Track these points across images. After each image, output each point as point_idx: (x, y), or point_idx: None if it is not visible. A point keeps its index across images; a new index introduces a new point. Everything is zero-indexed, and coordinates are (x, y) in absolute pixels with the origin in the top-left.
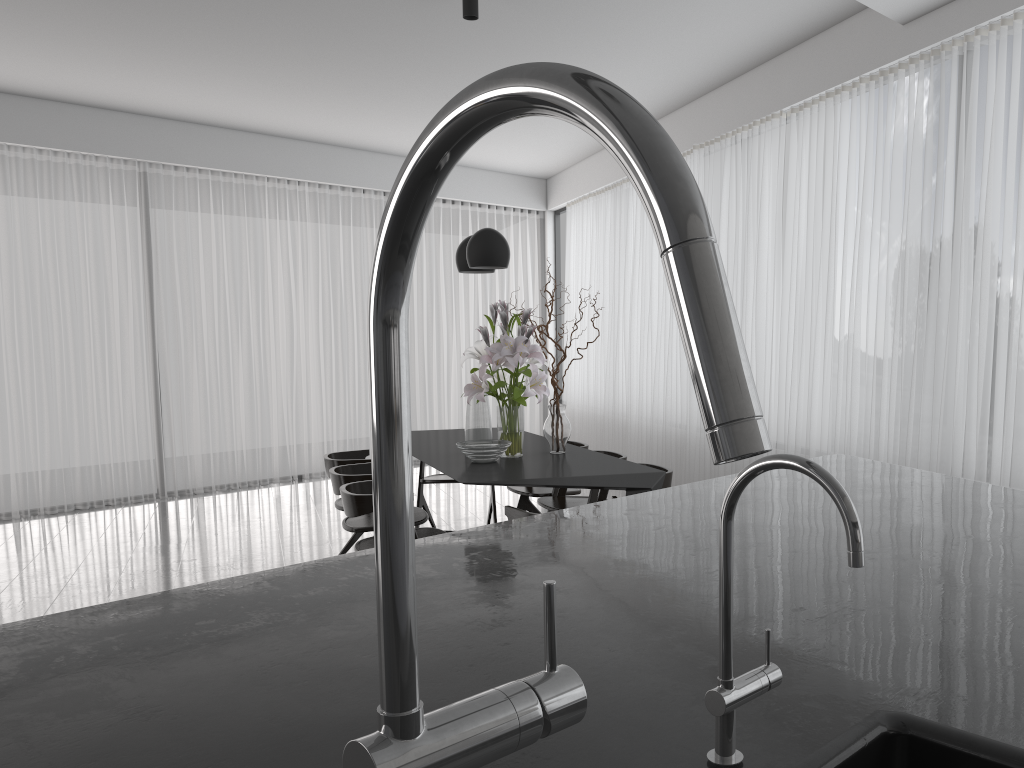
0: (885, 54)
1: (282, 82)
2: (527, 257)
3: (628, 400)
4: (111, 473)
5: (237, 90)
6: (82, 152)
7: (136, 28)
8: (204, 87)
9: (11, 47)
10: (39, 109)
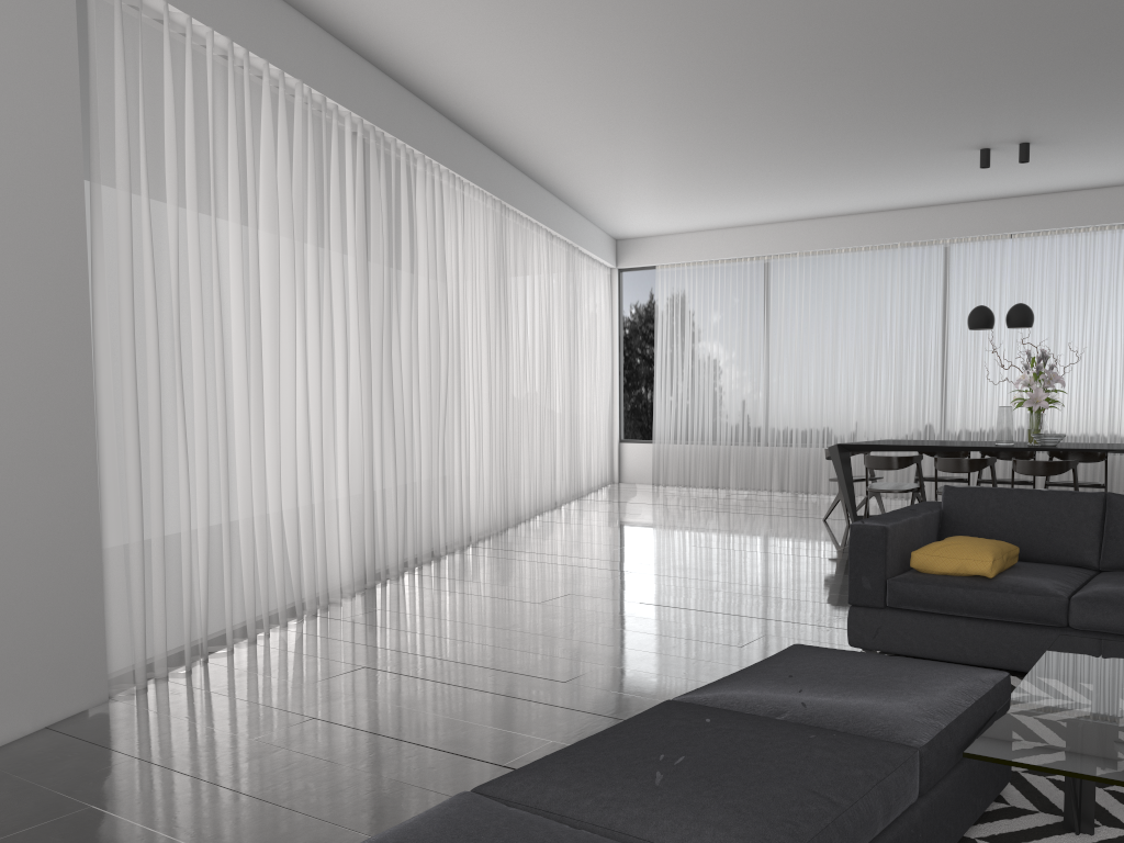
0: (1116, 217)
1: (706, 162)
2: (608, 309)
3: (794, 430)
4: (492, 504)
5: (654, 160)
6: (484, 191)
7: (750, 125)
8: (640, 155)
9: (619, 114)
10: (473, 147)
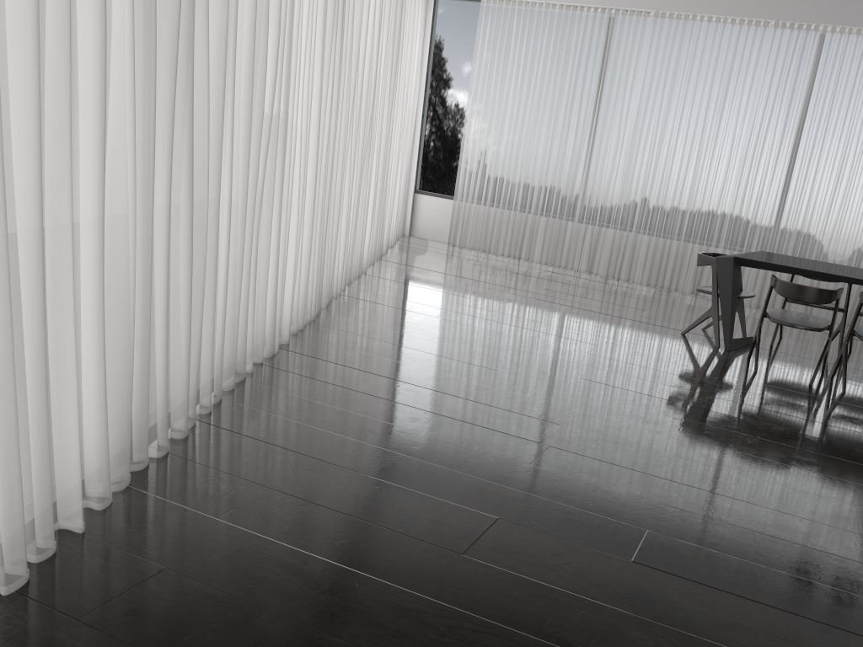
0: None
1: None
2: (421, 40)
3: (616, 211)
4: (308, 284)
5: None
6: None
7: None
8: None
9: None
10: None
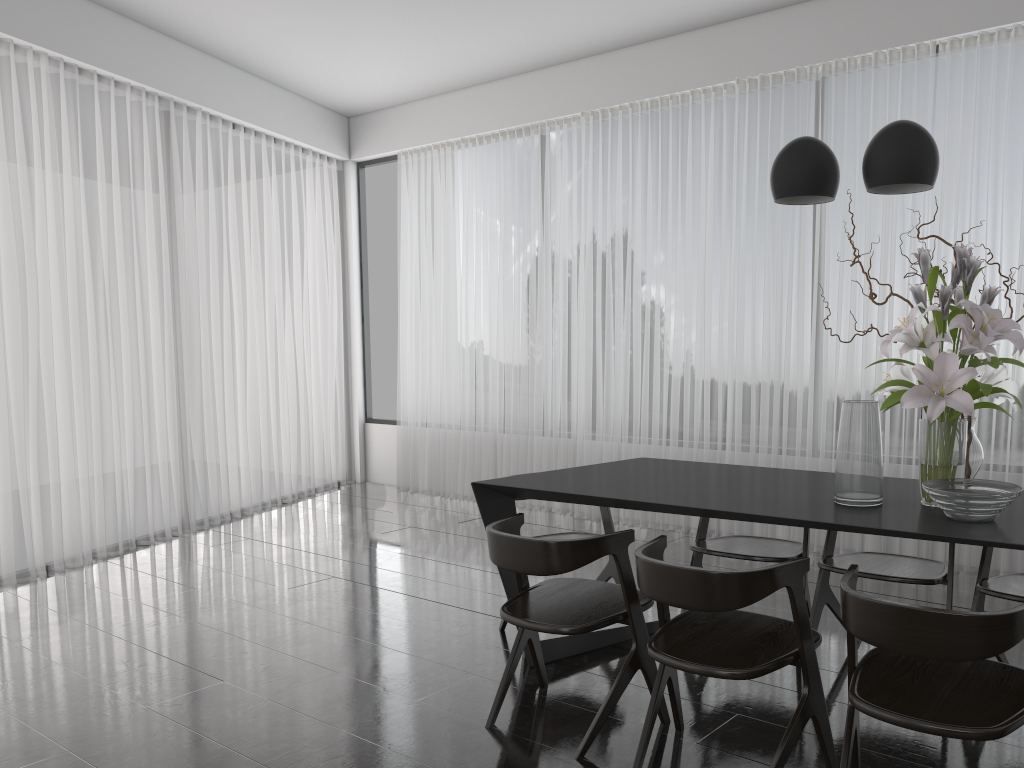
0: None
1: None
2: (329, 222)
3: (578, 413)
4: None
5: None
6: None
7: None
8: None
9: None
10: None
